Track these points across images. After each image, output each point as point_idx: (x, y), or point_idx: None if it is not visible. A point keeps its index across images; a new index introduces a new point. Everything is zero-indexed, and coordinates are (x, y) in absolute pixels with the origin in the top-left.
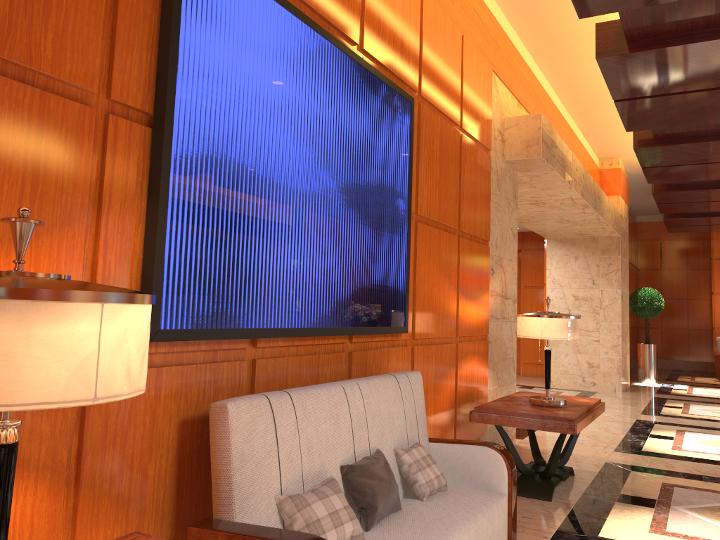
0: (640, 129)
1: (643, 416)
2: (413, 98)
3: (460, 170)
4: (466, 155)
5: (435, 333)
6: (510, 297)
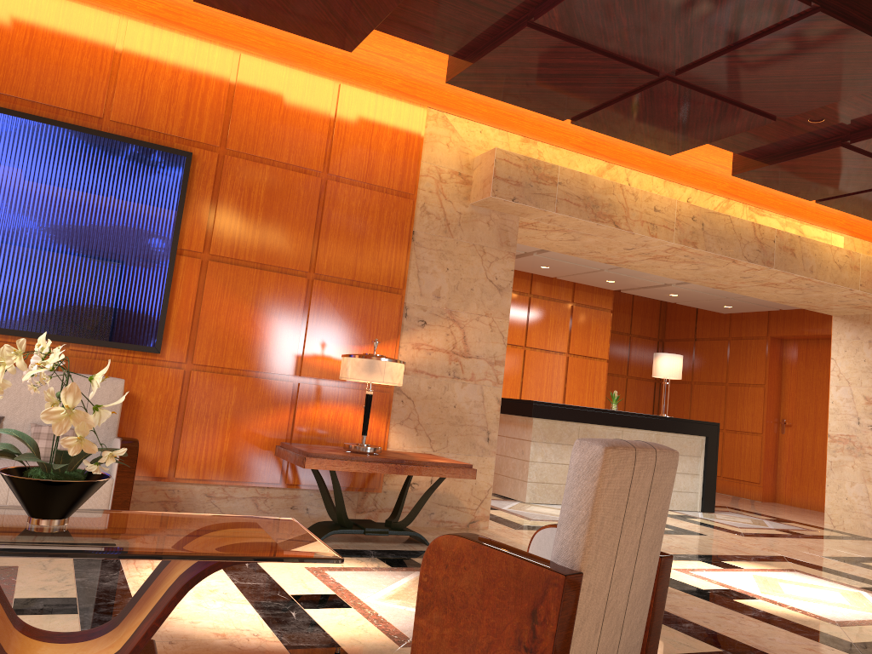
0: (676, 149)
1: (812, 557)
2: (191, 153)
3: (322, 215)
4: (338, 200)
5: (241, 365)
6: (479, 357)
